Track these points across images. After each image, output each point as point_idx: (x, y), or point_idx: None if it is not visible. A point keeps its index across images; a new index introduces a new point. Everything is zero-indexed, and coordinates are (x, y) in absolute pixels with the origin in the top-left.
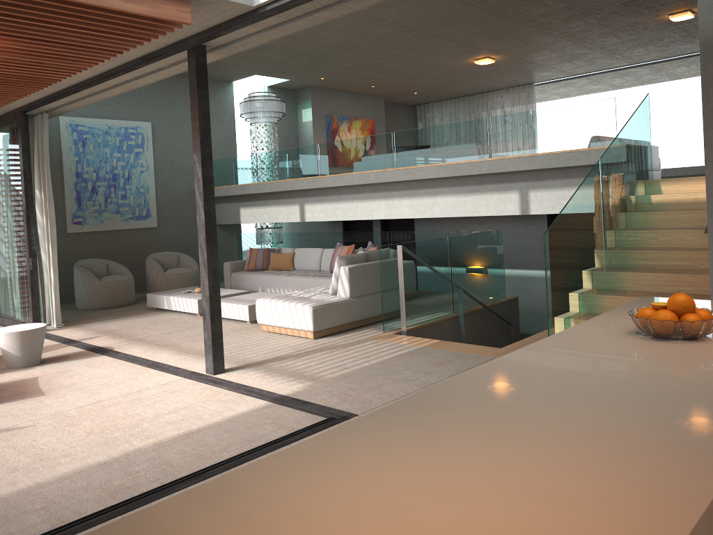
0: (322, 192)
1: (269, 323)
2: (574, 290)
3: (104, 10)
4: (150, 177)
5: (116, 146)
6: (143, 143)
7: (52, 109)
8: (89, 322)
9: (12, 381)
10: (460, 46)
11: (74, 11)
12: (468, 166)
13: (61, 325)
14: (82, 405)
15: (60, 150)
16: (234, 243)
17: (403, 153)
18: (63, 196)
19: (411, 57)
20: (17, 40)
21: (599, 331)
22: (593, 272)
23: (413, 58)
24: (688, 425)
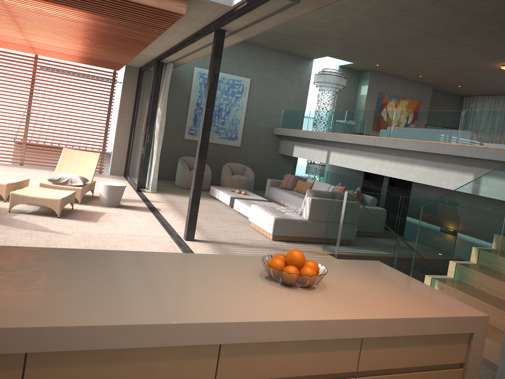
0: (342, 145)
1: (253, 222)
2: (450, 259)
3: (131, 2)
4: (242, 114)
5: (225, 91)
6: (242, 91)
7: (173, 61)
8: (169, 194)
9: (93, 211)
10: (483, 52)
11: (116, 1)
12: (436, 146)
13: (154, 191)
14: (104, 233)
15: (190, 88)
16: (290, 169)
17: (398, 127)
18: (186, 116)
19: (443, 57)
20: (106, 16)
21: (255, 263)
22: (480, 251)
23: (445, 57)
24: (83, 307)
